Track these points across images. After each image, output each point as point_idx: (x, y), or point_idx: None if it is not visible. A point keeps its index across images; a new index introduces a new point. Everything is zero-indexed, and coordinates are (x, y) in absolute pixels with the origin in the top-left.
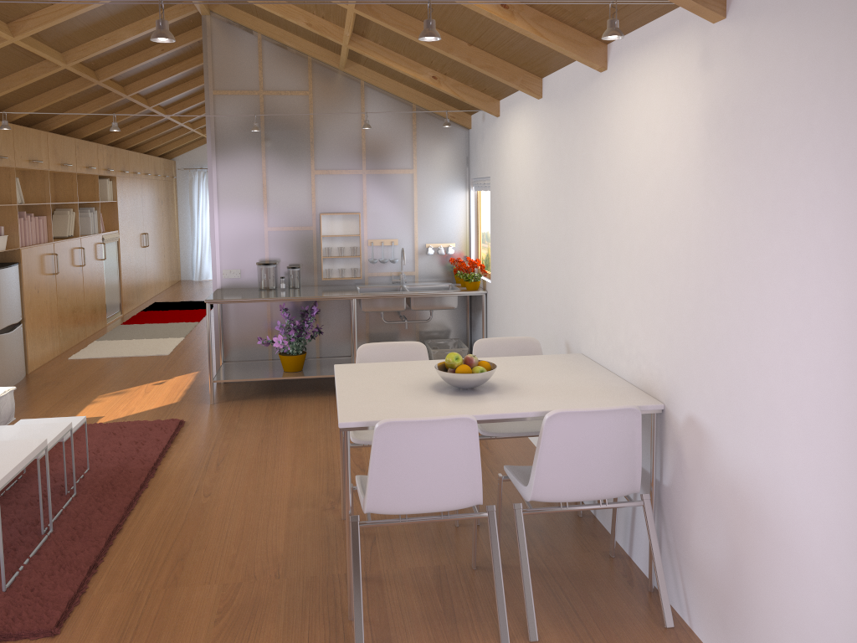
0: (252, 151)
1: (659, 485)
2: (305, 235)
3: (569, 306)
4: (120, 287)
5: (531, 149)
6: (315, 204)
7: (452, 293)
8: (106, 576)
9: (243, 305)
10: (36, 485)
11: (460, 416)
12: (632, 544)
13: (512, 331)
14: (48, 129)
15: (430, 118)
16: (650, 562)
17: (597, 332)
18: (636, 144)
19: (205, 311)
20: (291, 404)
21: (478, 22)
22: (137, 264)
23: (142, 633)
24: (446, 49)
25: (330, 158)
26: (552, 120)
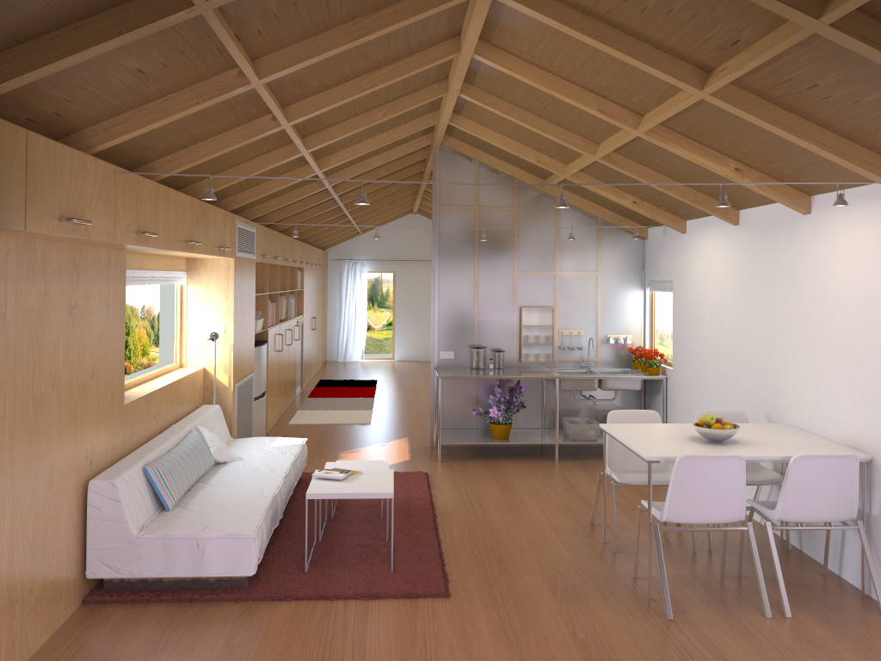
0: (467, 255)
1: (868, 515)
2: (507, 324)
3: (770, 387)
4: (301, 365)
5: (726, 263)
6: (516, 299)
7: (638, 376)
8: (454, 567)
9: (454, 381)
10: (352, 510)
11: (735, 454)
12: (841, 565)
13: (700, 408)
14: (278, 230)
15: (613, 230)
16: (862, 573)
17: (802, 406)
18: (841, 269)
19: (372, 389)
20: (506, 465)
21: (701, 173)
22: (309, 344)
23: (507, 599)
24: (666, 188)
25: (530, 261)
26: (751, 243)
